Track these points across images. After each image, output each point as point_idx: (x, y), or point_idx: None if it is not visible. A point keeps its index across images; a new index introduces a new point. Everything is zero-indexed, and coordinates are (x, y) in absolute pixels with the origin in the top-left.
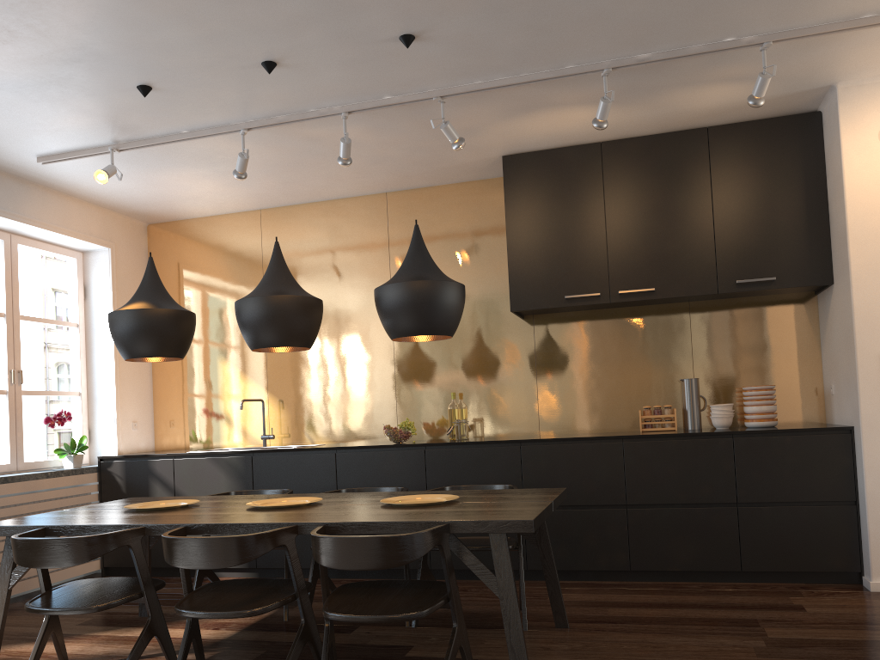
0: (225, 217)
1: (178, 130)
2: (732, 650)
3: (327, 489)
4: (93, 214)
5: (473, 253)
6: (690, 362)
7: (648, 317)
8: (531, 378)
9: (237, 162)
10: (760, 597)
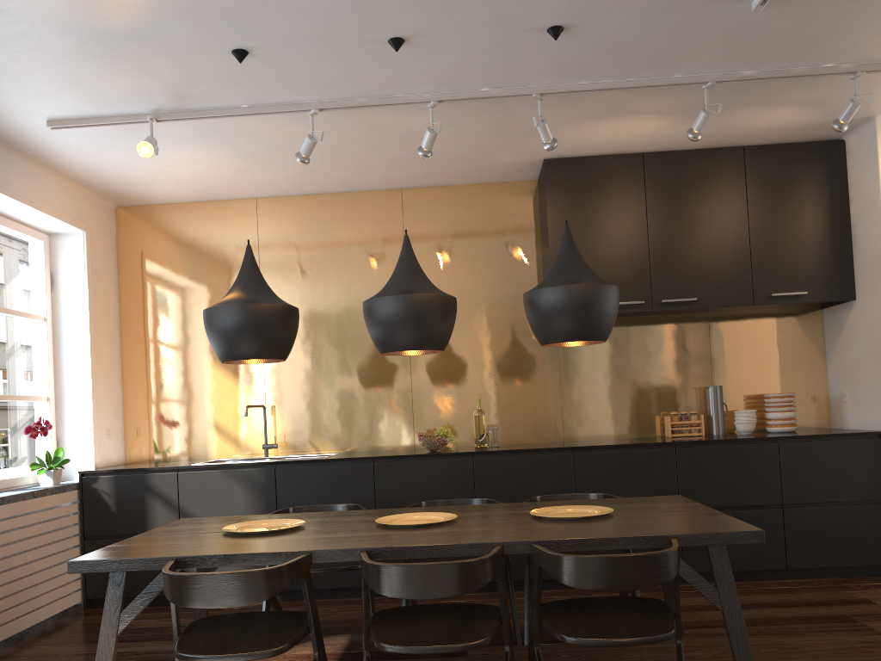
0: (214, 204)
1: (238, 103)
2: (863, 646)
3: (364, 502)
4: (69, 191)
5: (495, 256)
6: (709, 370)
7: (670, 326)
8: (555, 384)
9: (304, 145)
10: (821, 593)
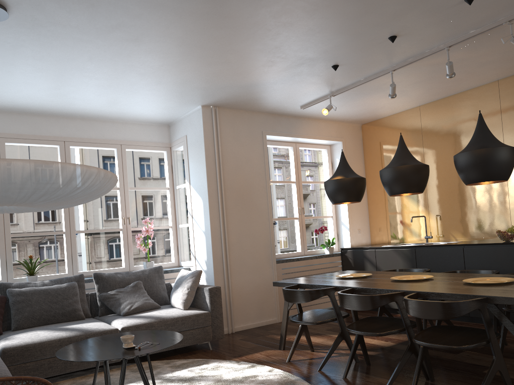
0: (400, 114)
1: (358, 79)
2: None
3: (459, 269)
4: (332, 126)
5: None
6: None
7: None
8: None
9: (389, 90)
10: None
